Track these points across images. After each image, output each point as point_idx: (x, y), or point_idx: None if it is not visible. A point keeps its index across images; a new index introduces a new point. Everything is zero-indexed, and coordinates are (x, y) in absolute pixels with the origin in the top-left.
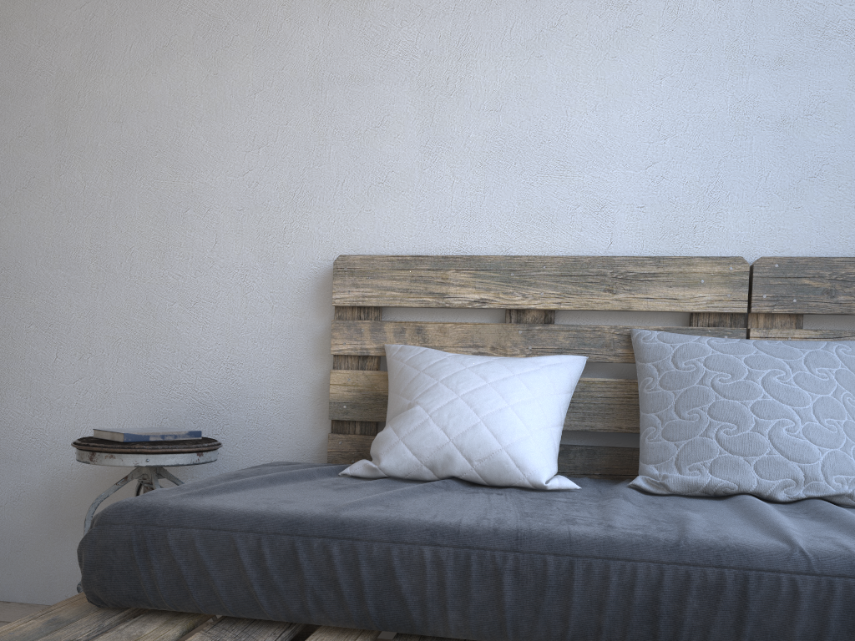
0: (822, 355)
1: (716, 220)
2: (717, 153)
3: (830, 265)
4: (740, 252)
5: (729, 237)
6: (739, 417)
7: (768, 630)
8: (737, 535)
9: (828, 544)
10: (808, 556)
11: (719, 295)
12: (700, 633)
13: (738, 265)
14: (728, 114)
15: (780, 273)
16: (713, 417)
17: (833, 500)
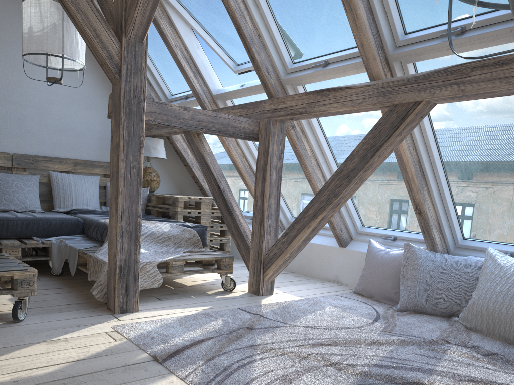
0: (30, 179)
1: (2, 142)
2: (1, 124)
3: (32, 157)
4: (9, 151)
5: (6, 146)
6: (9, 193)
7: (12, 230)
8: (7, 215)
9: (24, 216)
10: (19, 217)
11: (3, 162)
12: (0, 232)
13: (8, 155)
14: (3, 114)
15: (19, 158)
16: (3, 193)
17: (31, 211)
